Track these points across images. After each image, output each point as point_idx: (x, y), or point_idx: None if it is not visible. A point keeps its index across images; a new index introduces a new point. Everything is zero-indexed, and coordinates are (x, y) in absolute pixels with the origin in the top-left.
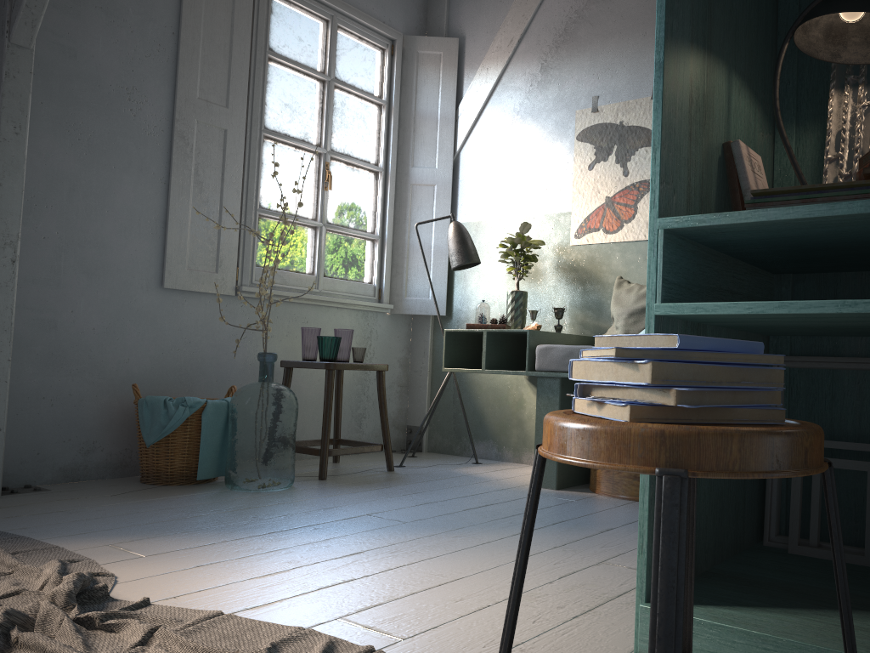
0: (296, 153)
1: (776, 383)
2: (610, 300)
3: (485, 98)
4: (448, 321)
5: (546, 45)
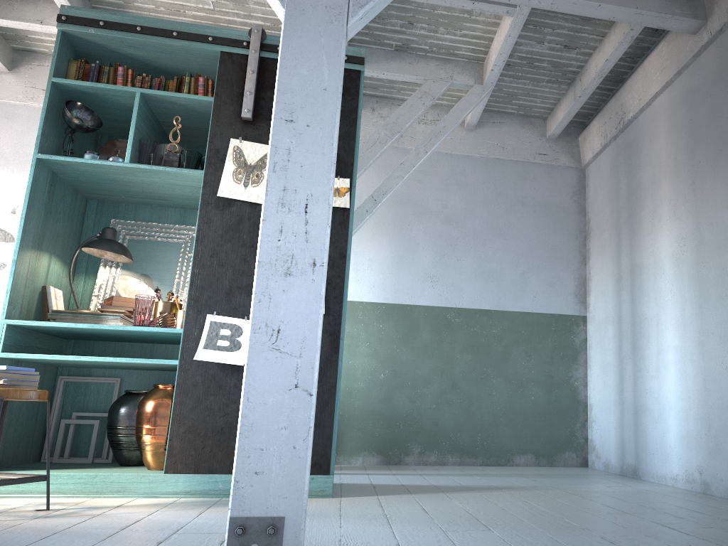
0: None
1: (37, 379)
2: None
3: None
4: None
5: None
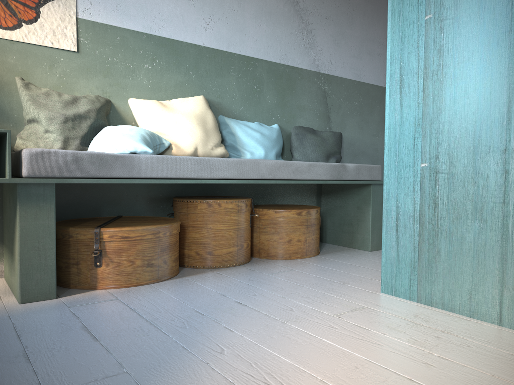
0: None
1: None
2: (7, 100)
3: None
4: None
5: None
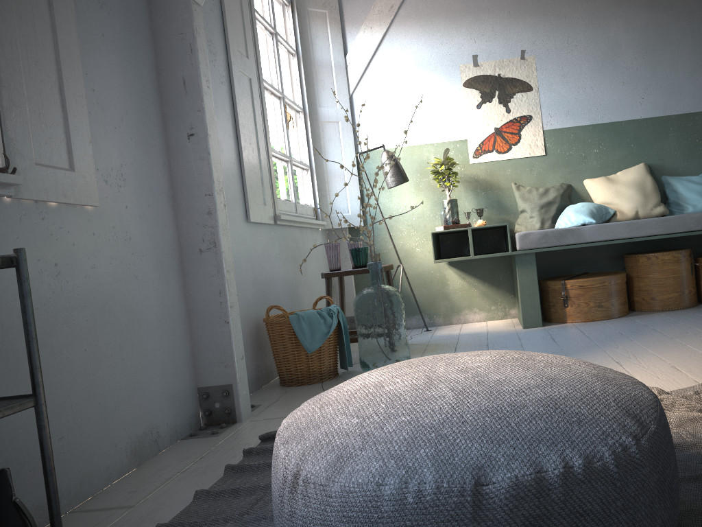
0: (271, 97)
1: None
2: (508, 200)
3: (373, 51)
4: (363, 230)
5: (425, 13)
